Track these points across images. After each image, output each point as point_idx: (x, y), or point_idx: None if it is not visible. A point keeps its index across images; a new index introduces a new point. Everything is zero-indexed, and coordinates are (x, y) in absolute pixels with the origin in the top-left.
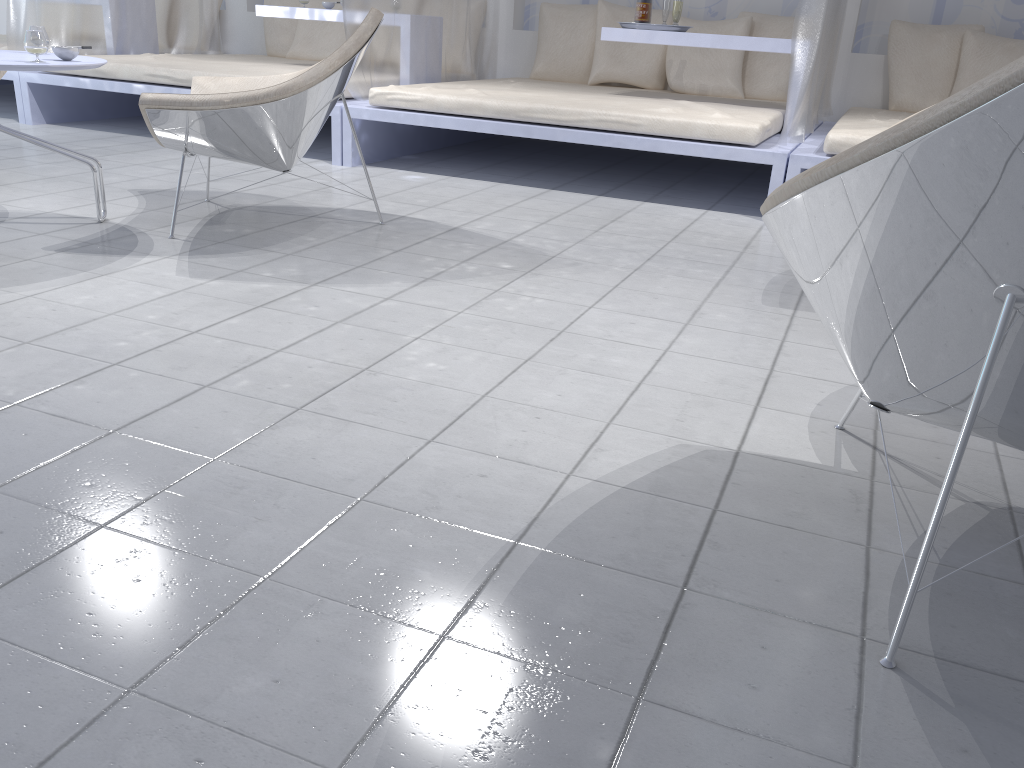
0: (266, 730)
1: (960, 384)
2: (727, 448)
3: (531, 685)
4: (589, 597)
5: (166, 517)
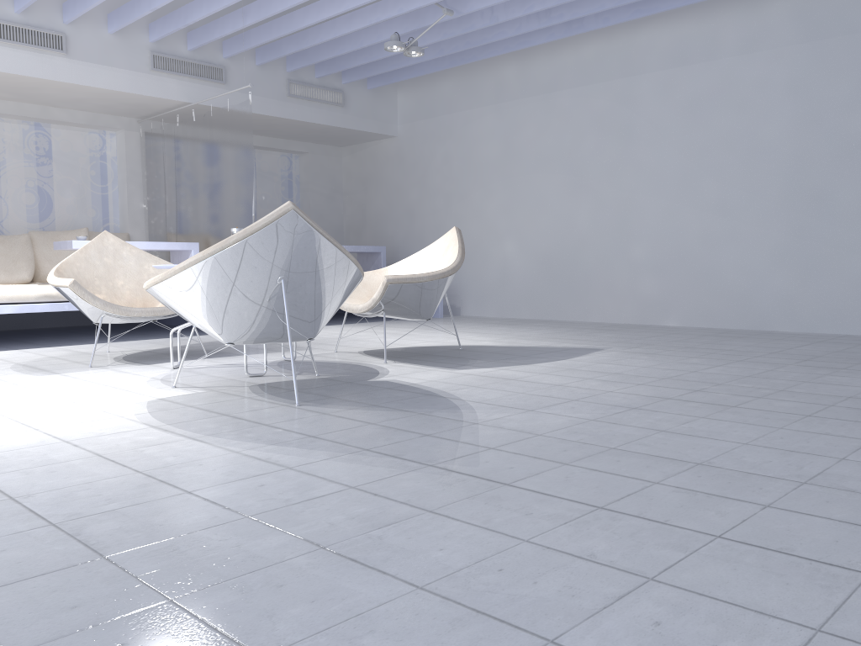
0: (200, 457)
1: (265, 319)
2: (154, 399)
3: (238, 432)
4: (208, 423)
5: (0, 468)
